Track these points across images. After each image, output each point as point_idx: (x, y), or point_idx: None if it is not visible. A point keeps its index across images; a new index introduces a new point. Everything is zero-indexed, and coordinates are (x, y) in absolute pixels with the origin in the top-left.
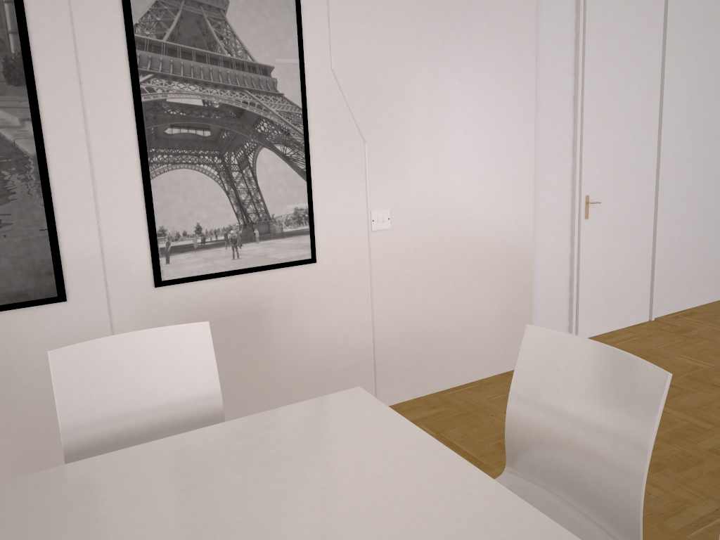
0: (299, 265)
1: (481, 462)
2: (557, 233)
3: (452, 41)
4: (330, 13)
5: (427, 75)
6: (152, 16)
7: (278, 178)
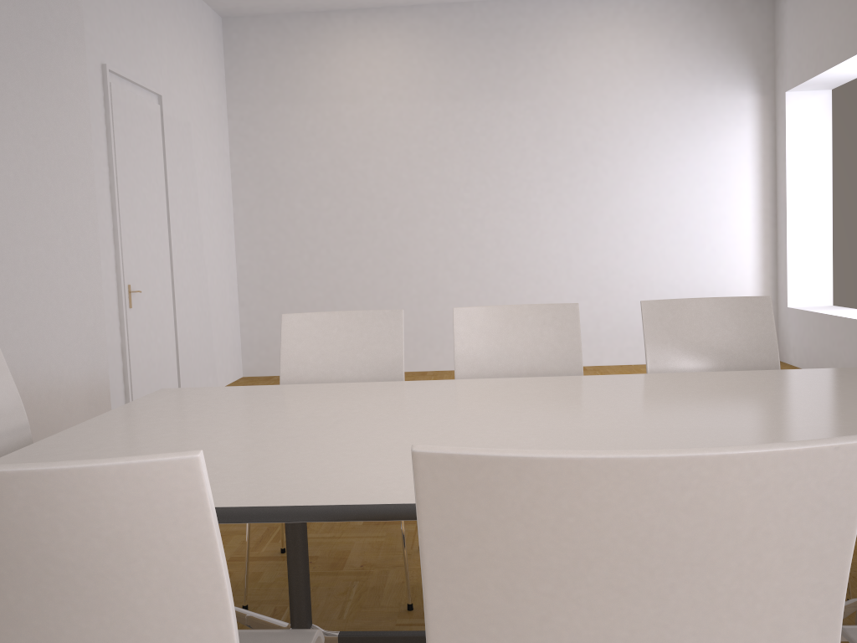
0: None
1: None
2: (110, 321)
3: (30, 107)
4: None
5: (13, 137)
6: None
7: None
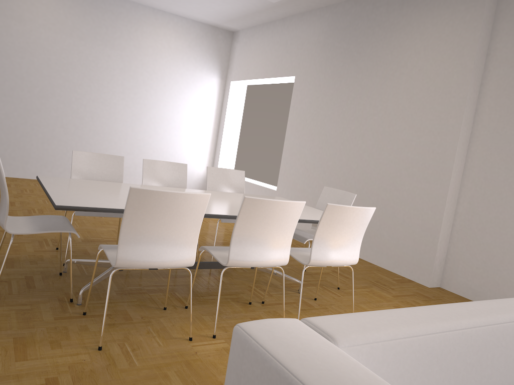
0: None
1: None
2: None
3: None
4: None
5: None
6: None
7: None
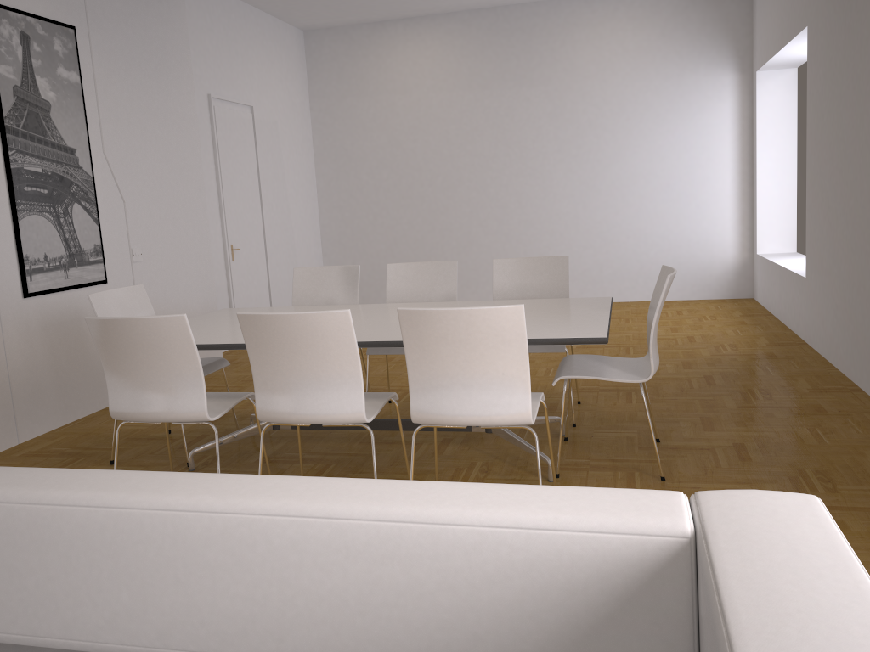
0: (98, 285)
1: (242, 386)
2: (219, 270)
3: (161, 139)
4: (100, 116)
5: (151, 159)
6: (14, 112)
7: (84, 224)
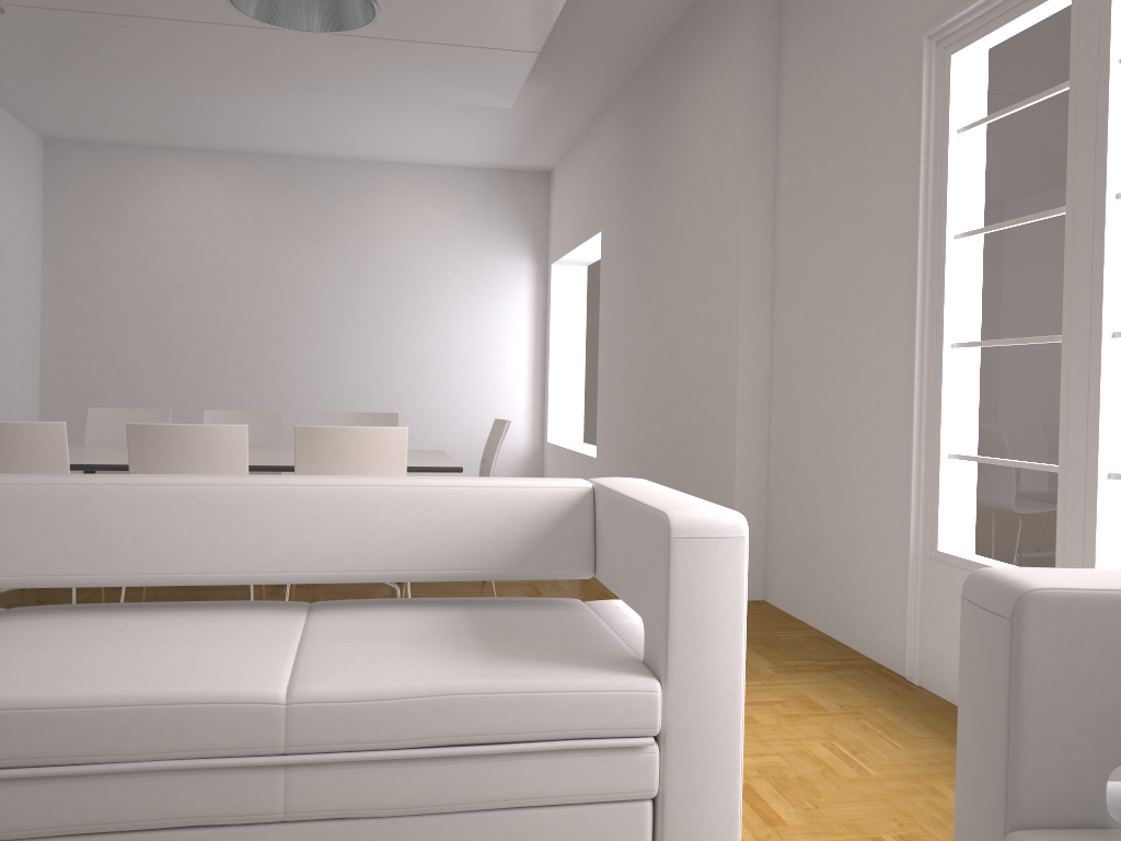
0: None
1: None
2: None
3: None
4: None
5: None
6: None
7: None
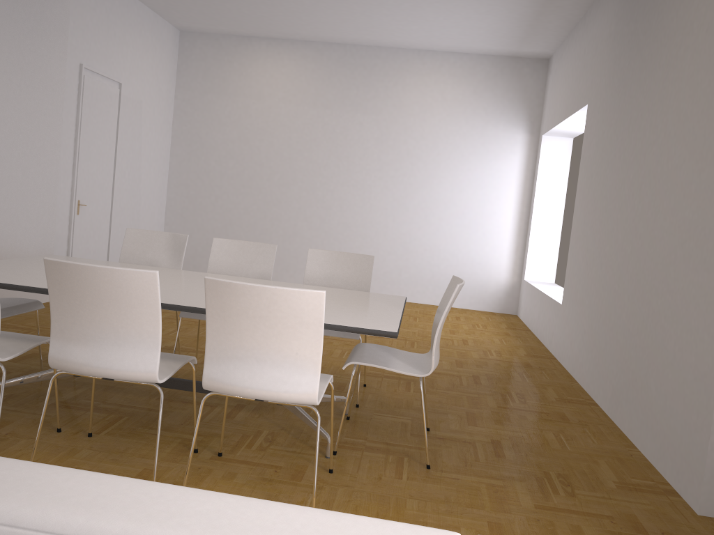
0: None
1: None
2: (62, 221)
3: (25, 92)
4: None
5: (11, 109)
6: None
7: None
